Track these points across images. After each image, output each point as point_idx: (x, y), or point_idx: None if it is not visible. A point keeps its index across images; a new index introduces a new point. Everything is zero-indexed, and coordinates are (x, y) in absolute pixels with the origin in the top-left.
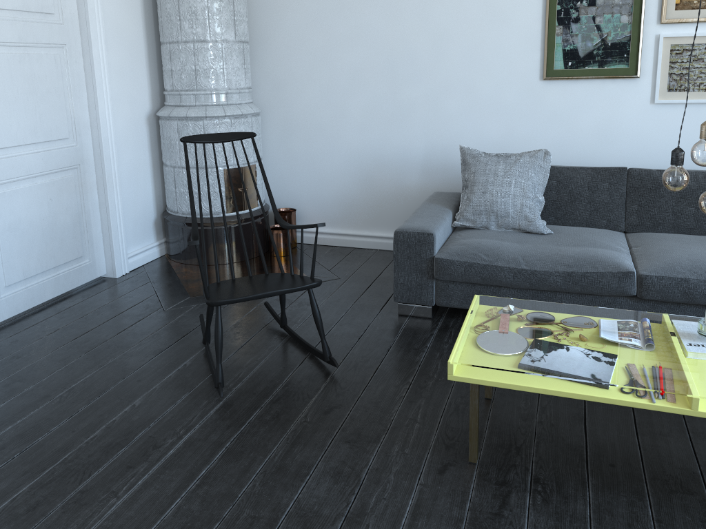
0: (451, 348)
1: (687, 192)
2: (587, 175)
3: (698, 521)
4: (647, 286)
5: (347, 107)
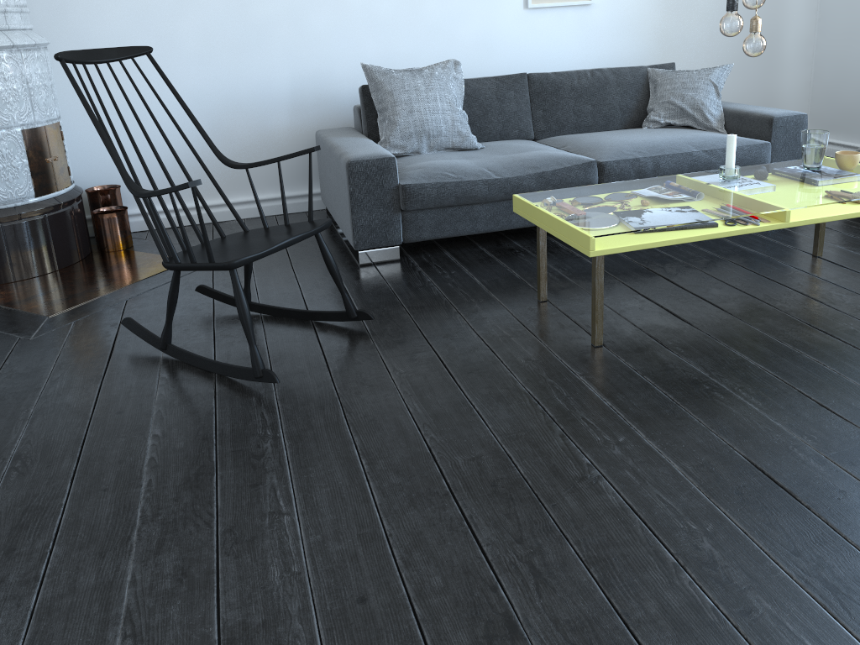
0: (454, 276)
1: (582, 91)
2: (493, 85)
3: (786, 322)
4: (607, 172)
5: (177, 33)
